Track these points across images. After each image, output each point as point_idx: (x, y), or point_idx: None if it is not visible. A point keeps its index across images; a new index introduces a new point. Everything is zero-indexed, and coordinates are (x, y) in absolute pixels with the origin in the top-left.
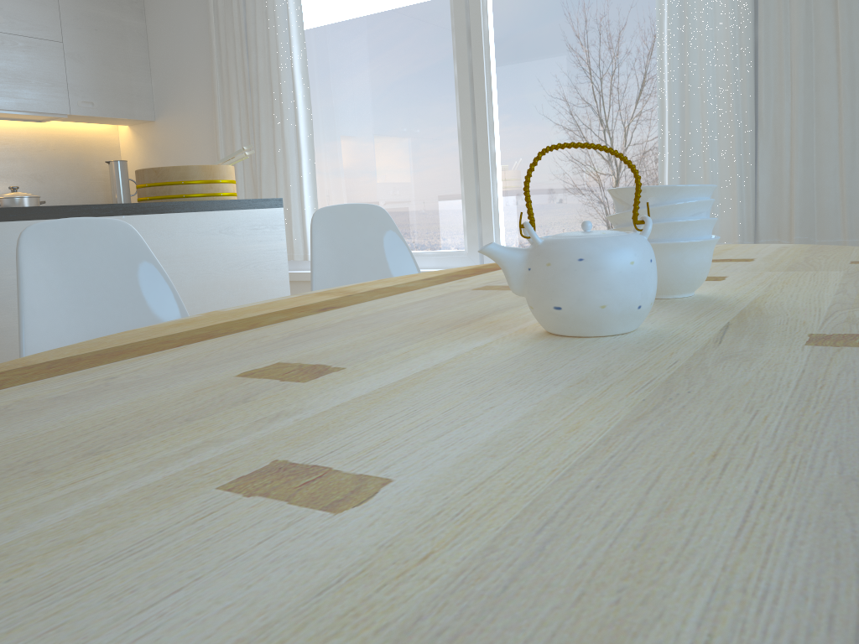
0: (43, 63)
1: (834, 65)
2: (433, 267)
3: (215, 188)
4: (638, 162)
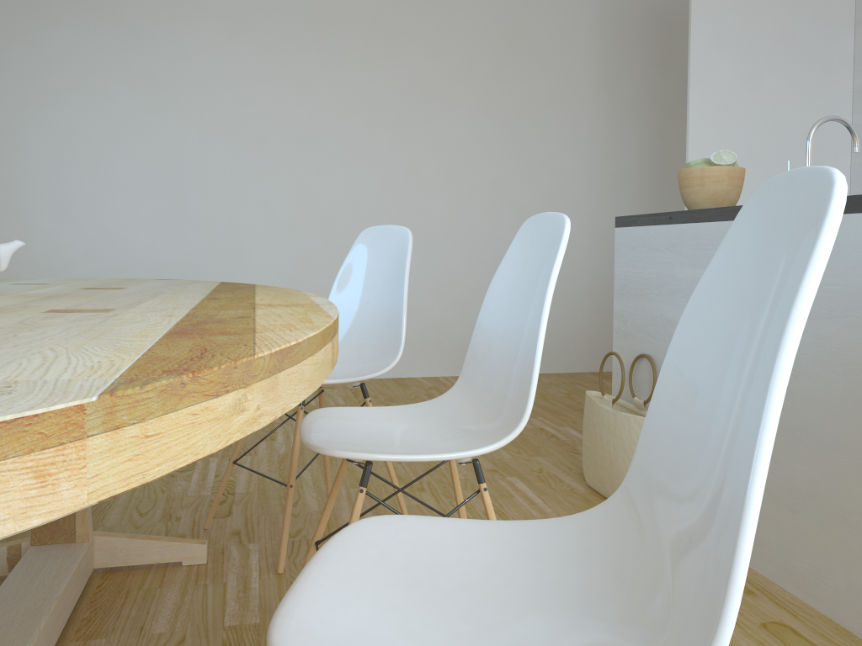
0: None
1: None
2: None
3: None
4: None
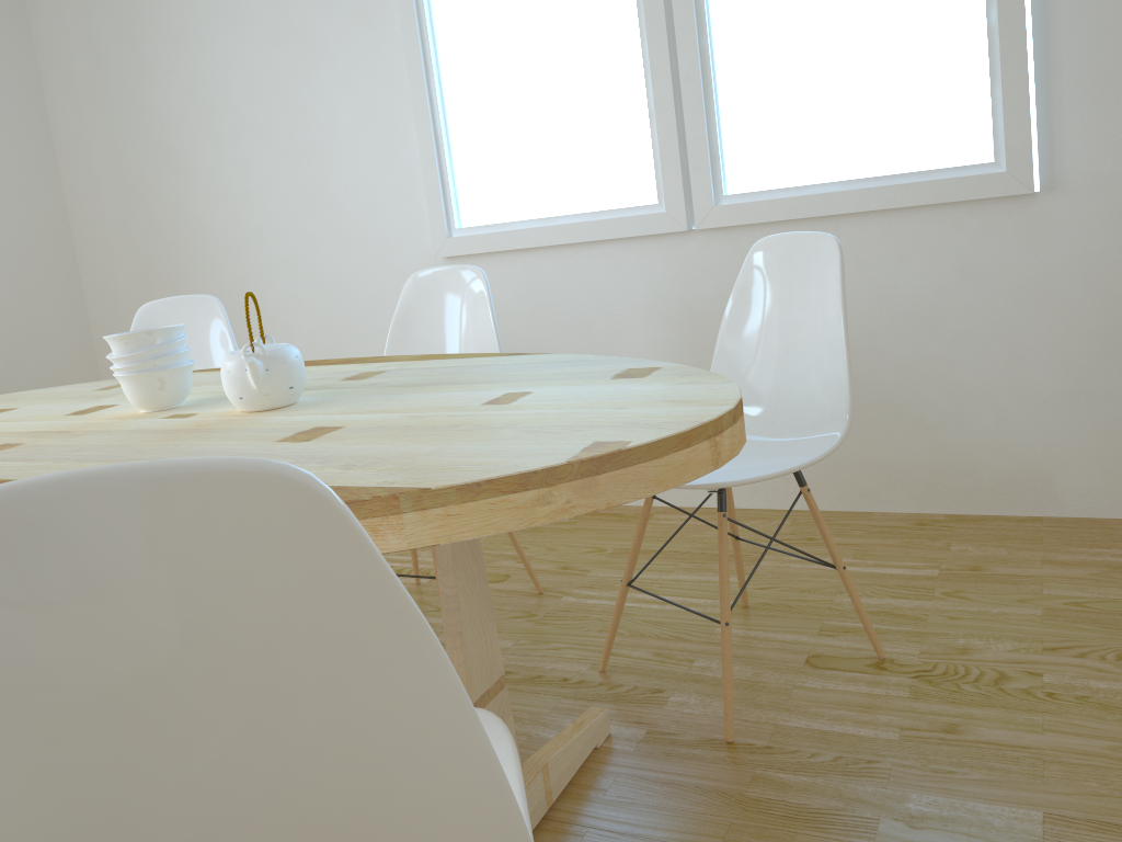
0: None
1: None
2: None
3: None
4: None
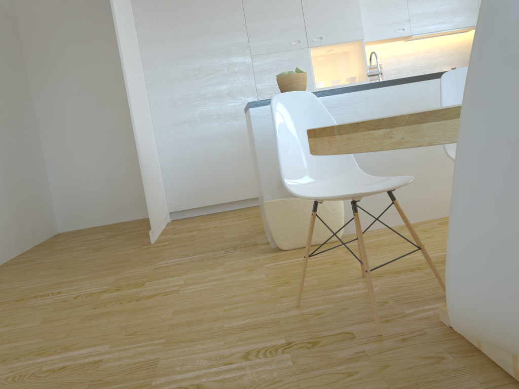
0: (465, 1)
1: None
2: None
3: None
4: None
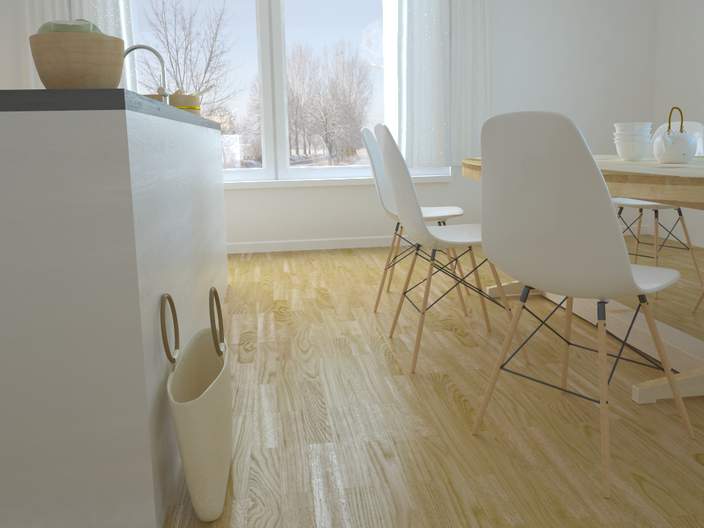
0: None
1: (483, 75)
2: (238, 180)
3: (199, 113)
4: (379, 116)
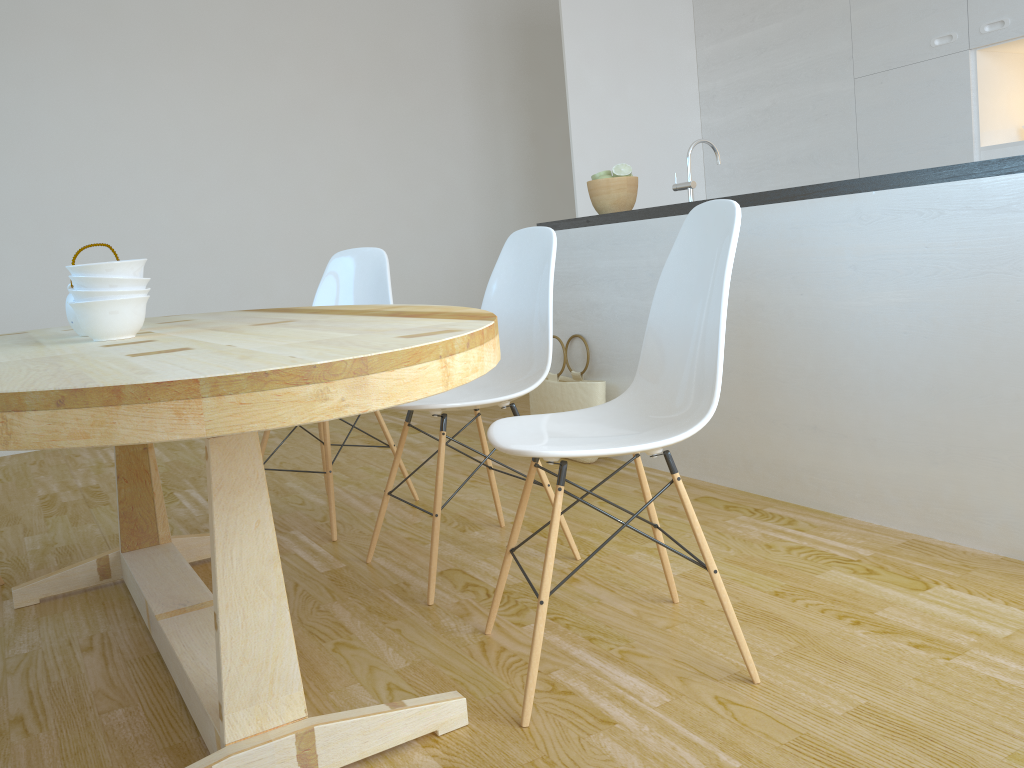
0: None
1: None
2: None
3: None
4: None
